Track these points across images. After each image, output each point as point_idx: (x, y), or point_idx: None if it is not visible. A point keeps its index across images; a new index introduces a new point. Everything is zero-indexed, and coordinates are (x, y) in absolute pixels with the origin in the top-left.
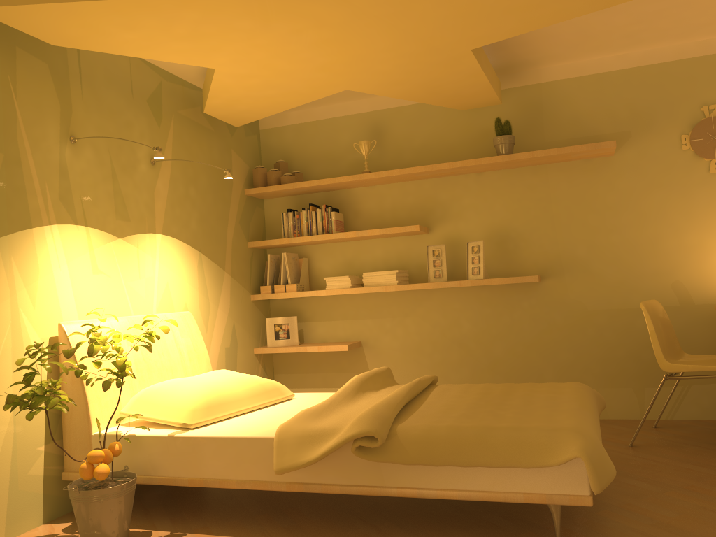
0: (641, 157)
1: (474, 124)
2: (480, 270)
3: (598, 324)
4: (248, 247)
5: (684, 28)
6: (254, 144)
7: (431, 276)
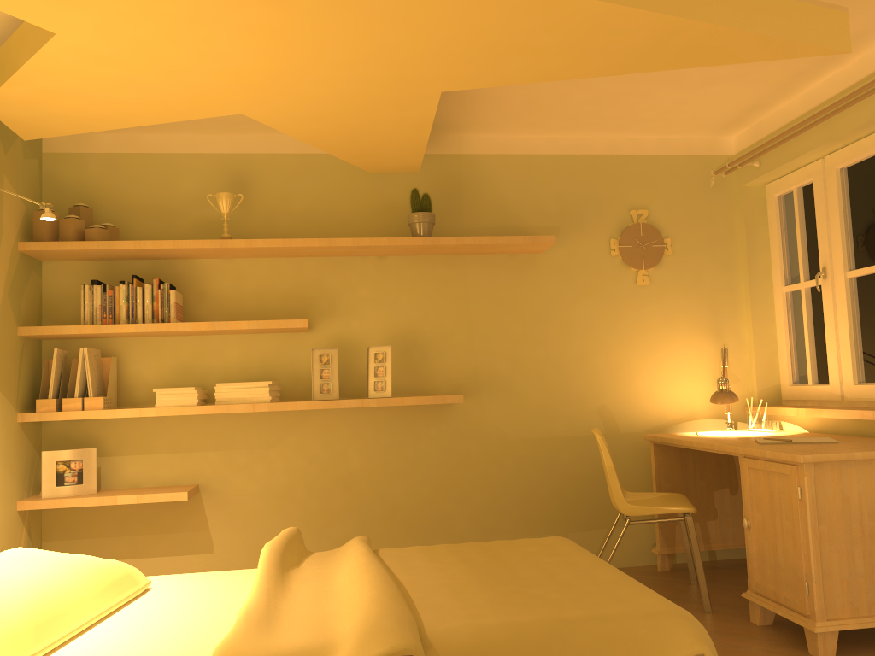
0: (569, 259)
1: (377, 192)
2: (387, 386)
3: (519, 456)
4: (19, 335)
5: (626, 120)
6: (35, 173)
7: (316, 391)
